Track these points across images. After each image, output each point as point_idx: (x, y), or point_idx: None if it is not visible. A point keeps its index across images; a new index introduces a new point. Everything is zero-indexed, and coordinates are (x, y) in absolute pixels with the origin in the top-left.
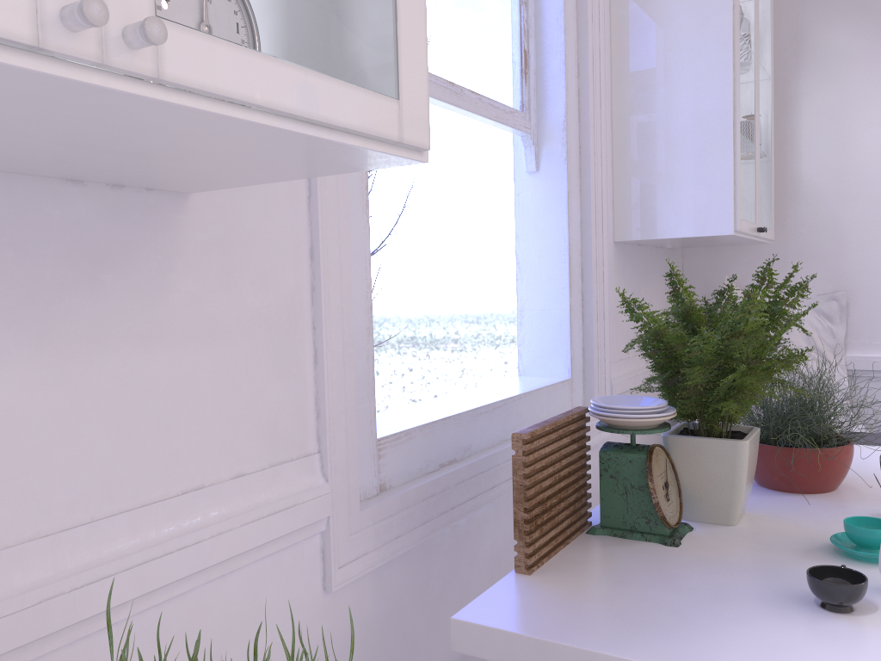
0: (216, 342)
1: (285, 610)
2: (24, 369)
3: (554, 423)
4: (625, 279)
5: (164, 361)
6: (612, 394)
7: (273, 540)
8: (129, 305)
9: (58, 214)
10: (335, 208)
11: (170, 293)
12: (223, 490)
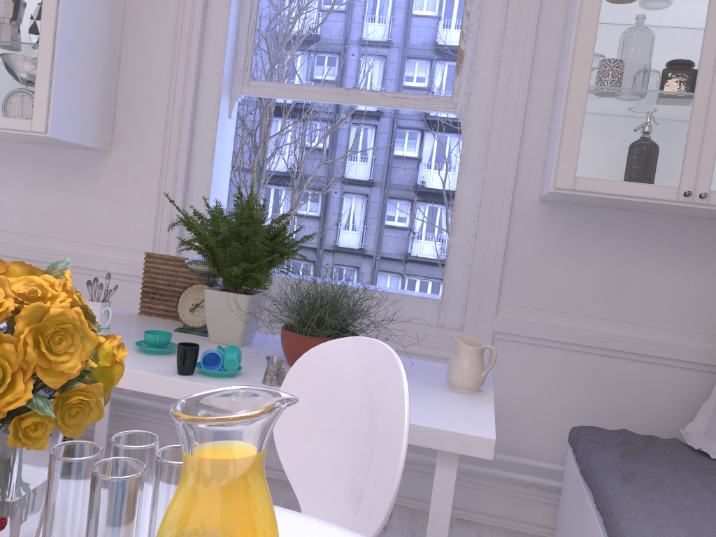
0: (113, 200)
1: (127, 304)
2: (56, 195)
3: (172, 257)
4: (567, 237)
5: (94, 202)
6: (493, 329)
7: (120, 274)
8: (85, 183)
9: (70, 156)
10: (175, 158)
11: (99, 182)
12: (106, 249)
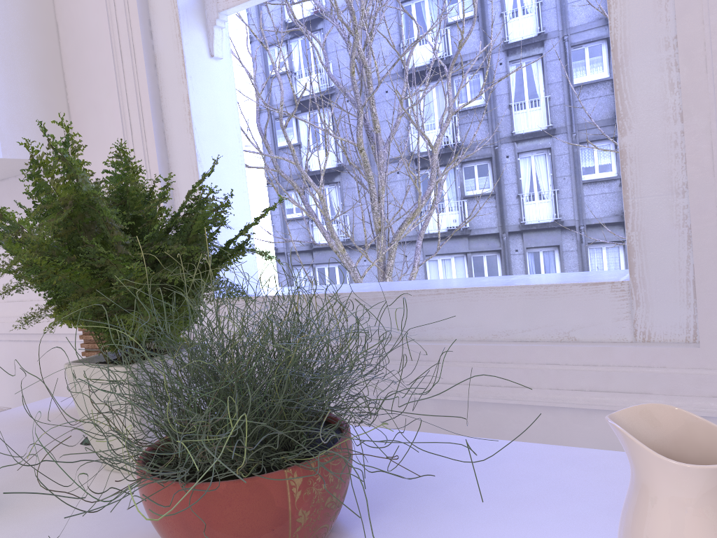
0: None
1: None
2: None
3: None
4: None
5: None
6: None
7: None
8: None
9: None
10: (141, 143)
11: None
12: None
